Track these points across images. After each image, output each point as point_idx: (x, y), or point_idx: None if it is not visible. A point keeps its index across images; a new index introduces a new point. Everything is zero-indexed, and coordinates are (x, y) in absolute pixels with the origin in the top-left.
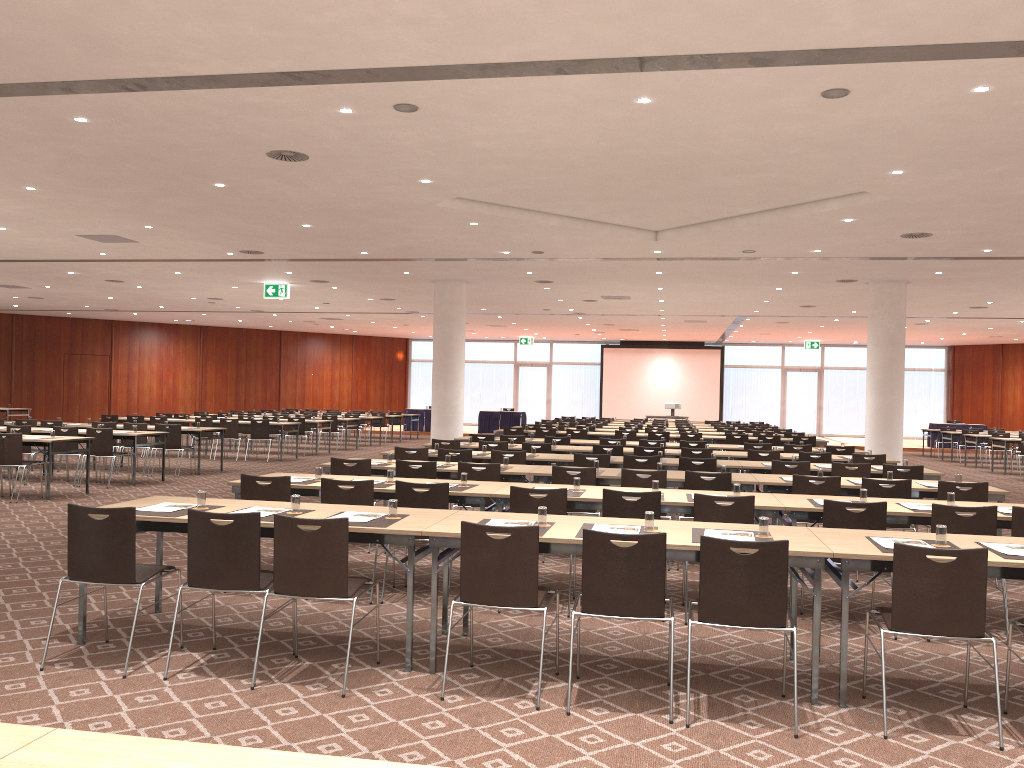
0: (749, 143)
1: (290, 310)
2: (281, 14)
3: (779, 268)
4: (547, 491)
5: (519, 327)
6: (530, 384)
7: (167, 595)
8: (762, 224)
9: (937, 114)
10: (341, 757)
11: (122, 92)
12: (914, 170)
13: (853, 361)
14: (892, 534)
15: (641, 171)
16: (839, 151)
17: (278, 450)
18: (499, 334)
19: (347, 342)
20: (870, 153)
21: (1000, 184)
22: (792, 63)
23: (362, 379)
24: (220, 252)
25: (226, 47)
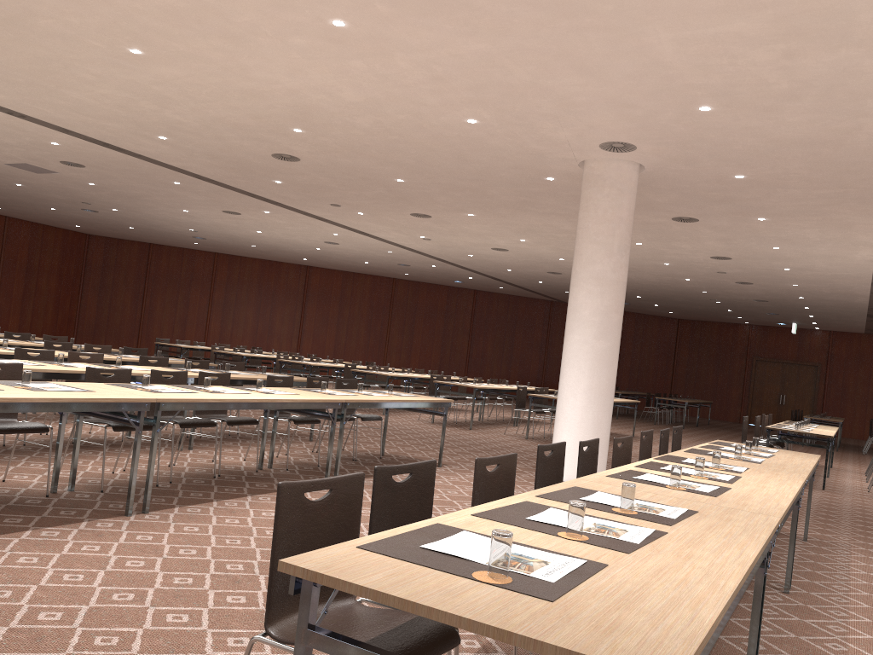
0: None
1: None
2: (771, 94)
3: None
4: None
5: None
6: None
7: (862, 548)
8: None
9: None
10: (299, 399)
11: None
12: None
13: None
14: (728, 526)
15: None
16: None
17: None
18: None
19: None
20: None
21: None
22: None
23: None
24: None
25: (832, 114)
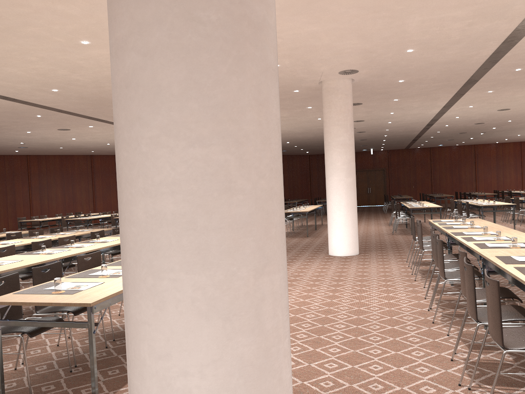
0: None
1: None
2: (448, 42)
3: None
4: None
5: None
6: None
7: None
8: None
9: None
10: None
11: (497, 63)
12: None
13: None
14: None
15: None
16: None
17: None
18: None
19: None
20: None
21: None
22: None
23: None
24: None
25: (469, 49)
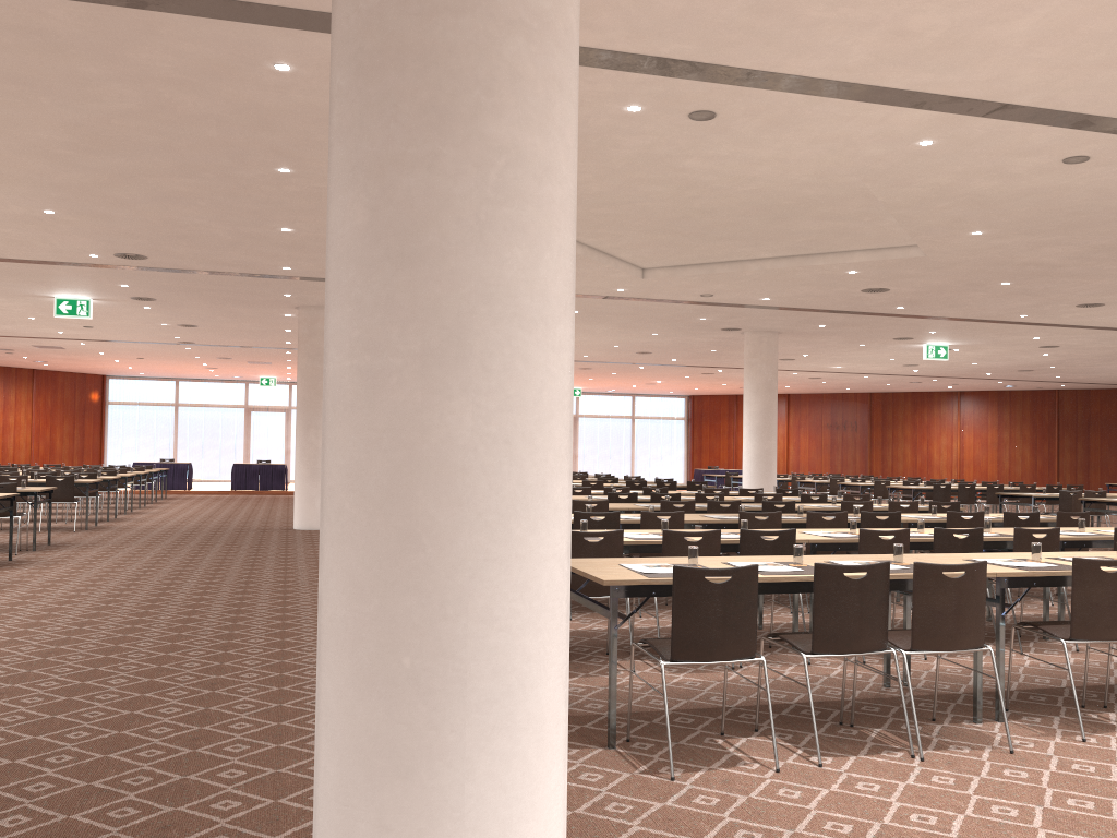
0: (923, 193)
1: (11, 334)
2: None
3: (698, 313)
4: (895, 532)
5: (285, 365)
6: (266, 432)
7: None
8: (774, 270)
9: (1104, 187)
10: None
11: None
12: (992, 232)
13: (606, 409)
14: None
15: (751, 207)
16: (974, 209)
17: (81, 516)
18: (241, 373)
19: (25, 378)
20: (992, 214)
21: (1025, 251)
22: (1100, 129)
23: (45, 426)
24: (82, 253)
25: (662, 20)
